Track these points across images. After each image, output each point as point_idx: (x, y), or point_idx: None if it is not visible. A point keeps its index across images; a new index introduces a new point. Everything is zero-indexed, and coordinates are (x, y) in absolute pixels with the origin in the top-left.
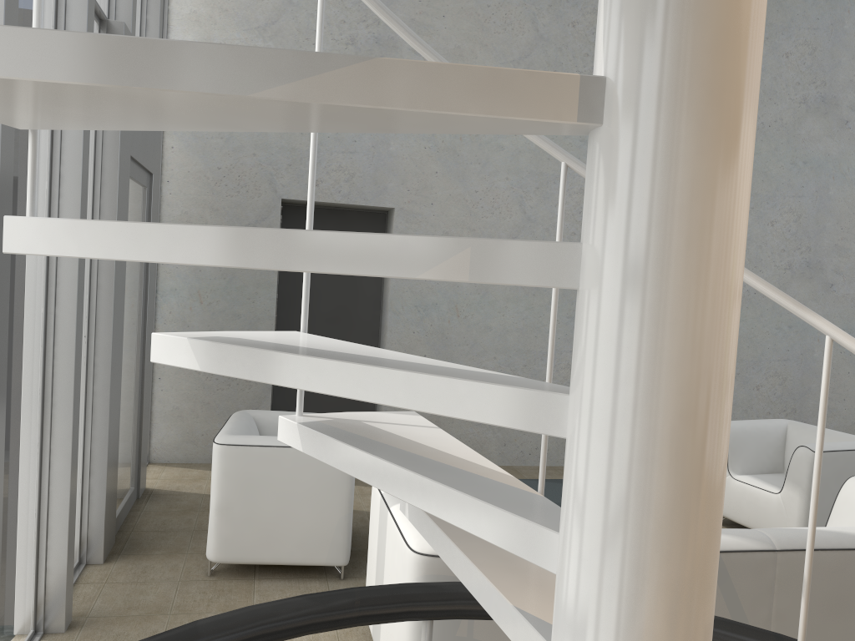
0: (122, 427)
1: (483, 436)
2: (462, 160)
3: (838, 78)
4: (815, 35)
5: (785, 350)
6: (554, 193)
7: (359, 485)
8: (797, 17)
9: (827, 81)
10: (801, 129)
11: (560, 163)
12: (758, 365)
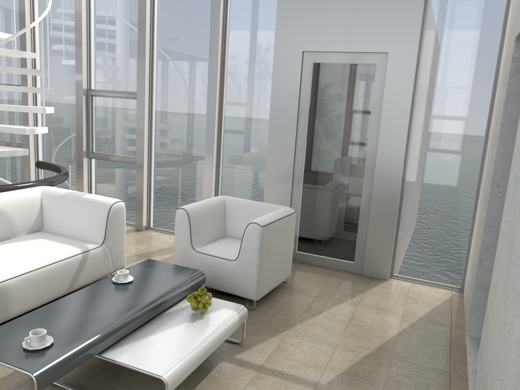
0: (315, 208)
1: None
2: None
3: None
4: None
5: None
6: None
7: (369, 355)
8: None
9: None
10: None
11: None
12: None
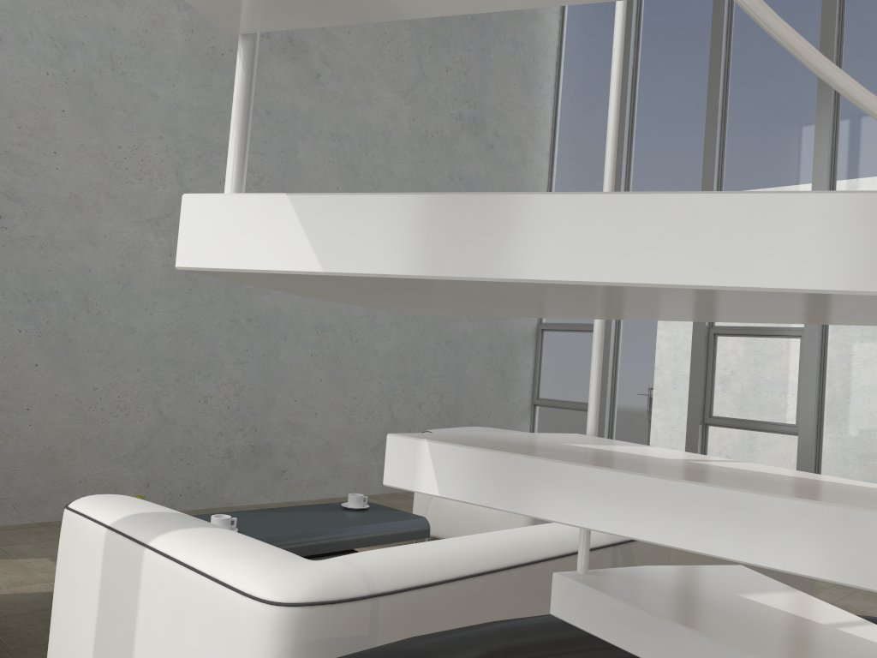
0: None
1: (118, 475)
2: (102, 102)
3: (486, 102)
4: (469, 56)
5: (443, 366)
6: (219, 166)
7: None
8: (455, 35)
9: (477, 103)
10: (458, 145)
11: (227, 131)
12: (421, 381)
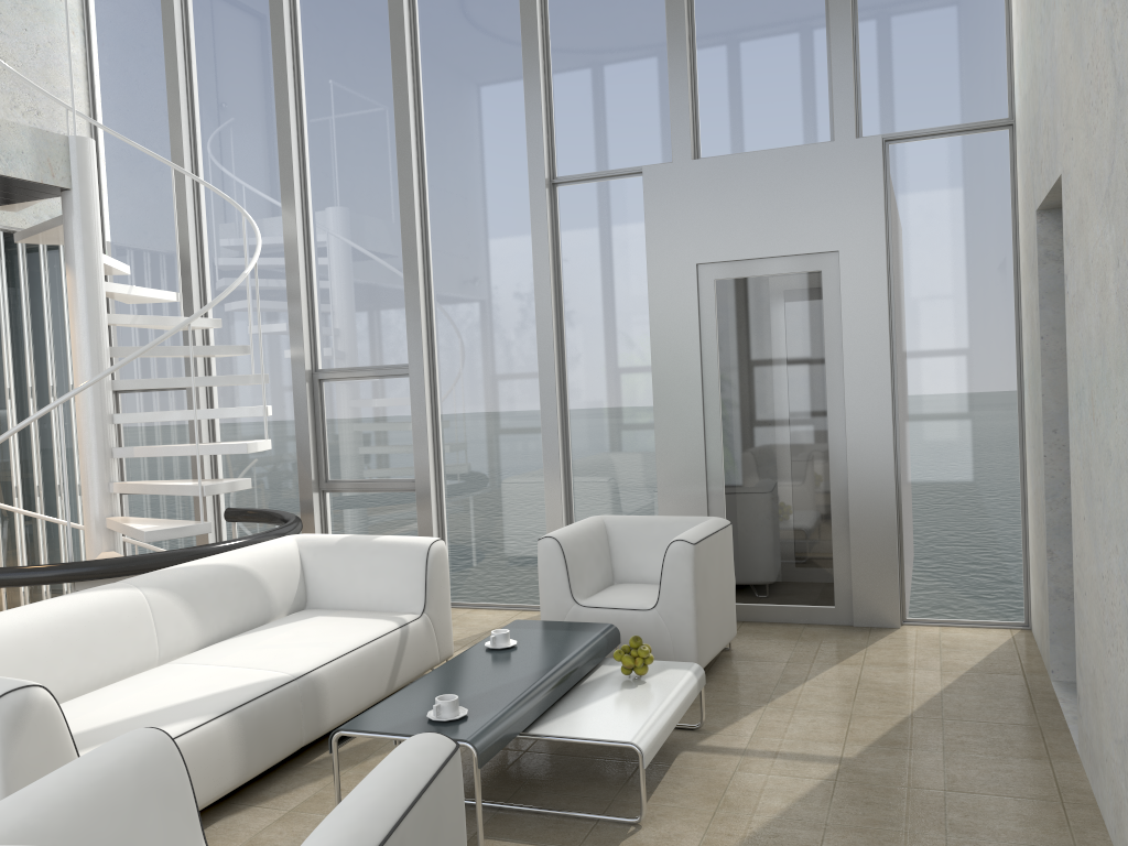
0: (753, 522)
1: (1119, 780)
2: None
3: None
4: None
5: None
6: None
7: (906, 719)
8: None
9: None
10: None
11: None
12: None
